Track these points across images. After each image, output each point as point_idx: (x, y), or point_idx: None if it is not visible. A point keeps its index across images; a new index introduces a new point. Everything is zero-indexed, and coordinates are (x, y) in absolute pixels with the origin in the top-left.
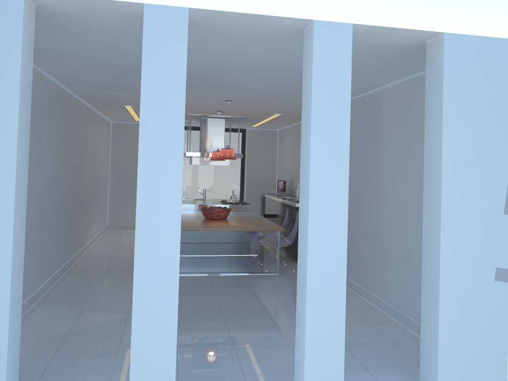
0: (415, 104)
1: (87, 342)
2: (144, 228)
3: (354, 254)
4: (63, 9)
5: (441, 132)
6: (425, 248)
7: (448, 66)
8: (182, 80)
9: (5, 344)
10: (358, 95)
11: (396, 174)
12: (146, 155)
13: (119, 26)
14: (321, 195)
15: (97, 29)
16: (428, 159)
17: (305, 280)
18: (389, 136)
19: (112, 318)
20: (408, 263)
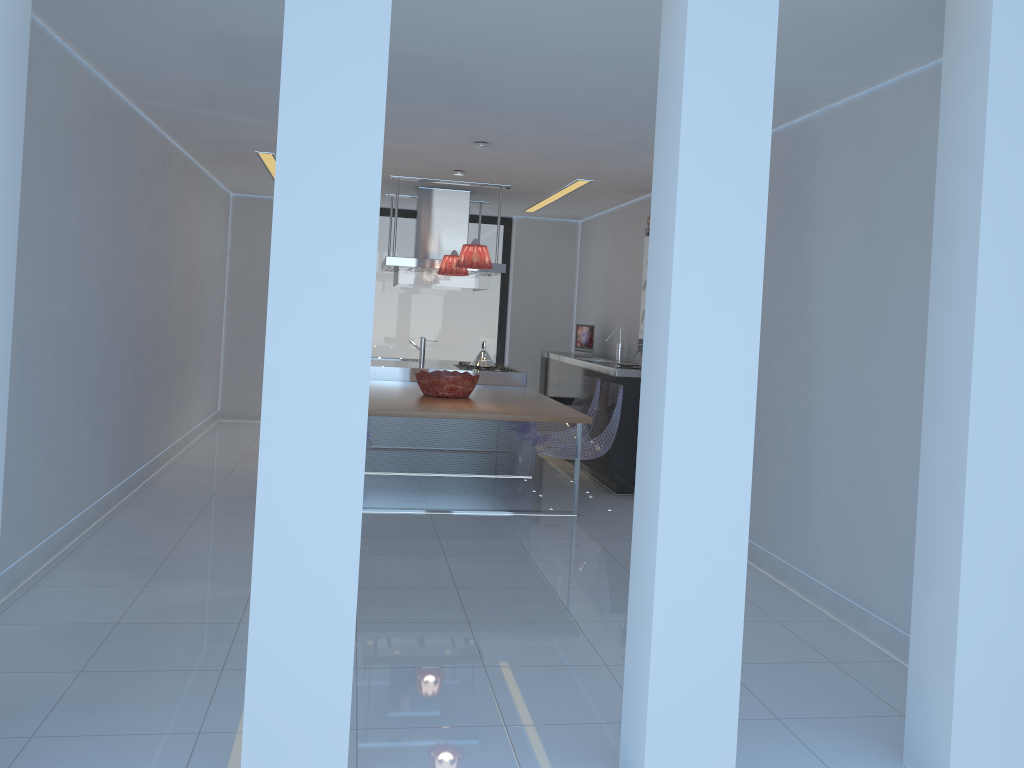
0: (899, 142)
1: (158, 641)
2: (283, 379)
3: None
4: None
5: (980, 182)
6: (928, 451)
7: (1003, 28)
8: (380, 33)
9: None
10: None
11: (848, 299)
12: (293, 206)
13: None
14: (699, 316)
15: None
16: (943, 247)
17: (656, 512)
18: (833, 217)
19: (218, 593)
20: (868, 493)
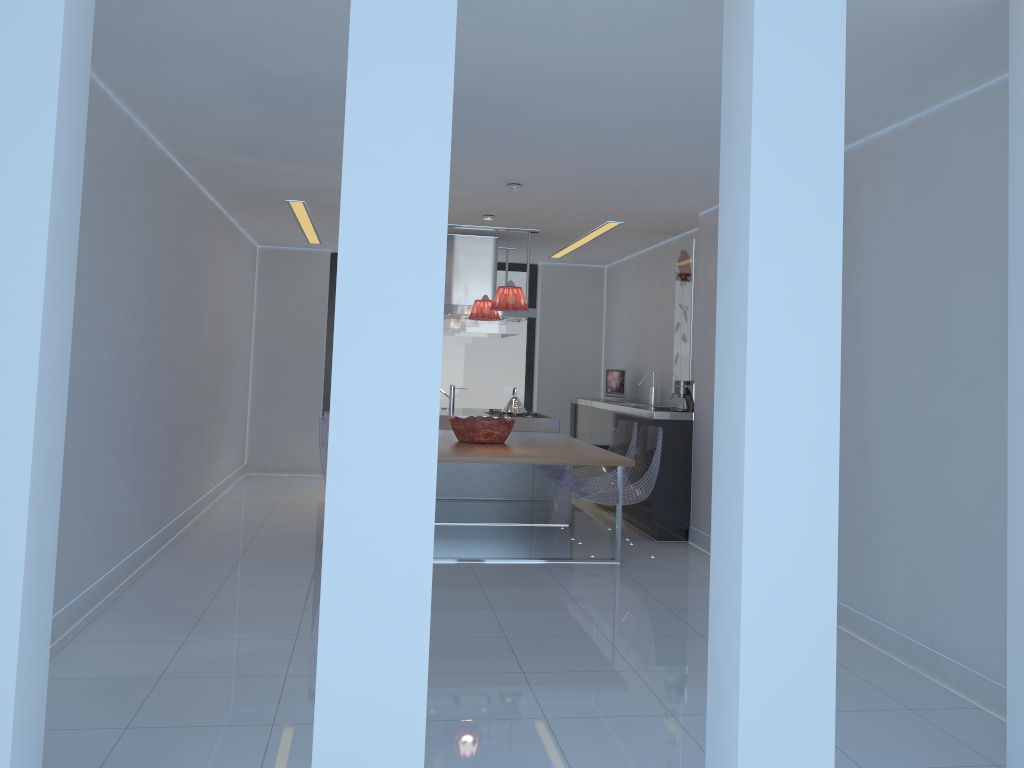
0: (951, 167)
1: (204, 696)
2: (351, 407)
3: None
4: None
5: None
6: (1016, 476)
7: None
8: (445, 53)
9: (9, 683)
10: None
11: (903, 329)
12: (359, 228)
13: None
14: (777, 336)
15: None
16: (1021, 263)
17: (739, 544)
18: (882, 246)
19: (261, 646)
20: (936, 529)
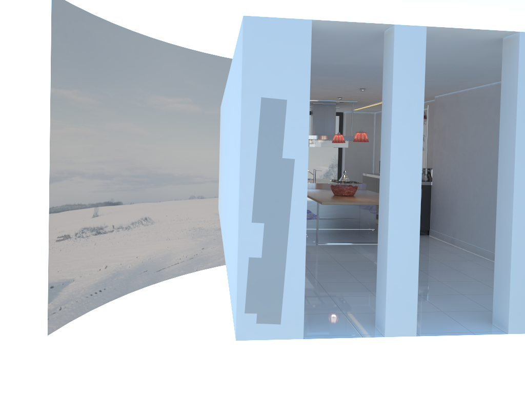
0: None
1: None
2: (395, 194)
3: (486, 225)
4: (322, 29)
5: None
6: None
7: None
8: (421, 83)
9: (303, 276)
10: (492, 82)
11: None
12: (396, 139)
13: (350, 38)
14: (523, 169)
15: (328, 40)
16: None
17: (510, 235)
18: None
19: None
20: None
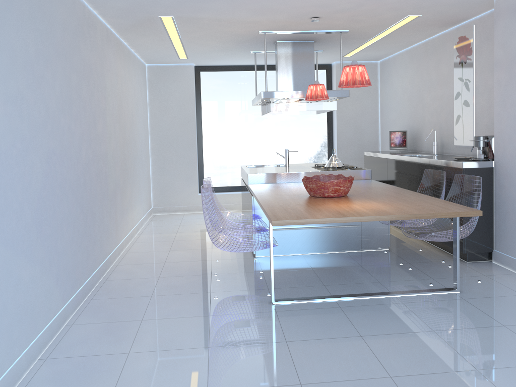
0: None
1: None
2: None
3: None
4: None
5: None
6: None
7: None
8: None
9: None
10: None
11: None
12: None
13: None
14: None
15: None
16: None
17: None
18: None
19: None
20: None
